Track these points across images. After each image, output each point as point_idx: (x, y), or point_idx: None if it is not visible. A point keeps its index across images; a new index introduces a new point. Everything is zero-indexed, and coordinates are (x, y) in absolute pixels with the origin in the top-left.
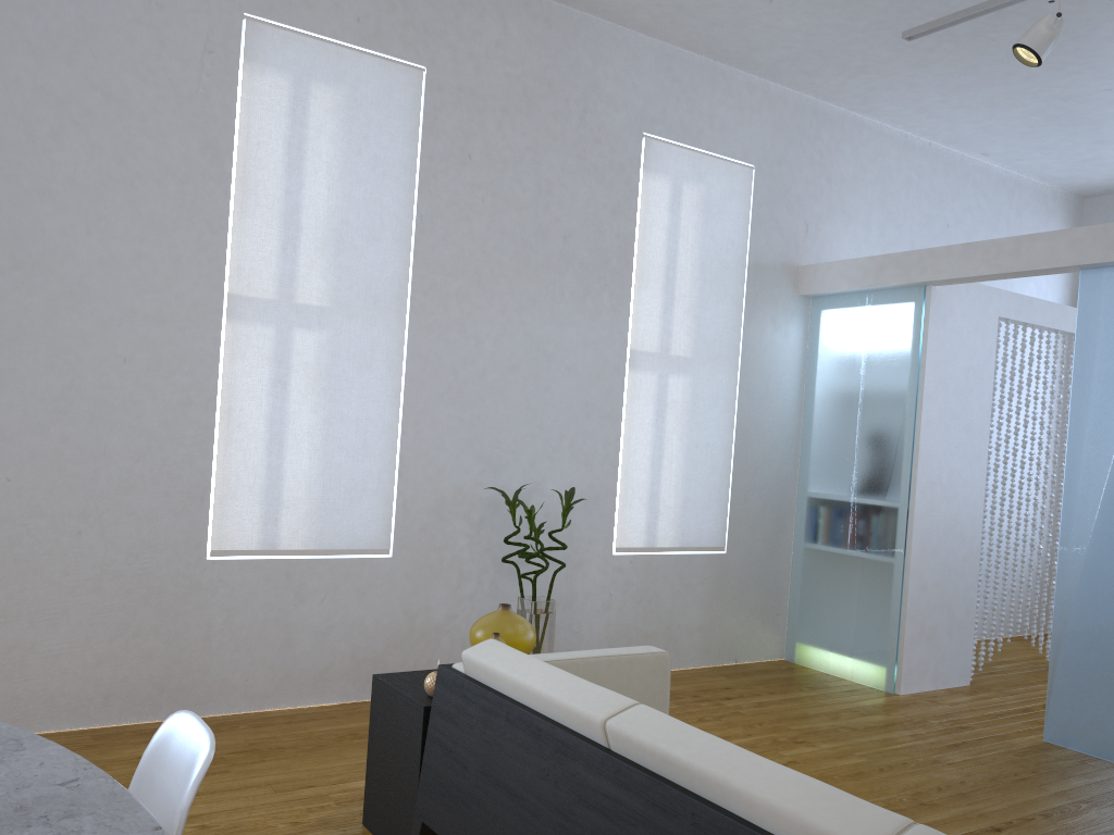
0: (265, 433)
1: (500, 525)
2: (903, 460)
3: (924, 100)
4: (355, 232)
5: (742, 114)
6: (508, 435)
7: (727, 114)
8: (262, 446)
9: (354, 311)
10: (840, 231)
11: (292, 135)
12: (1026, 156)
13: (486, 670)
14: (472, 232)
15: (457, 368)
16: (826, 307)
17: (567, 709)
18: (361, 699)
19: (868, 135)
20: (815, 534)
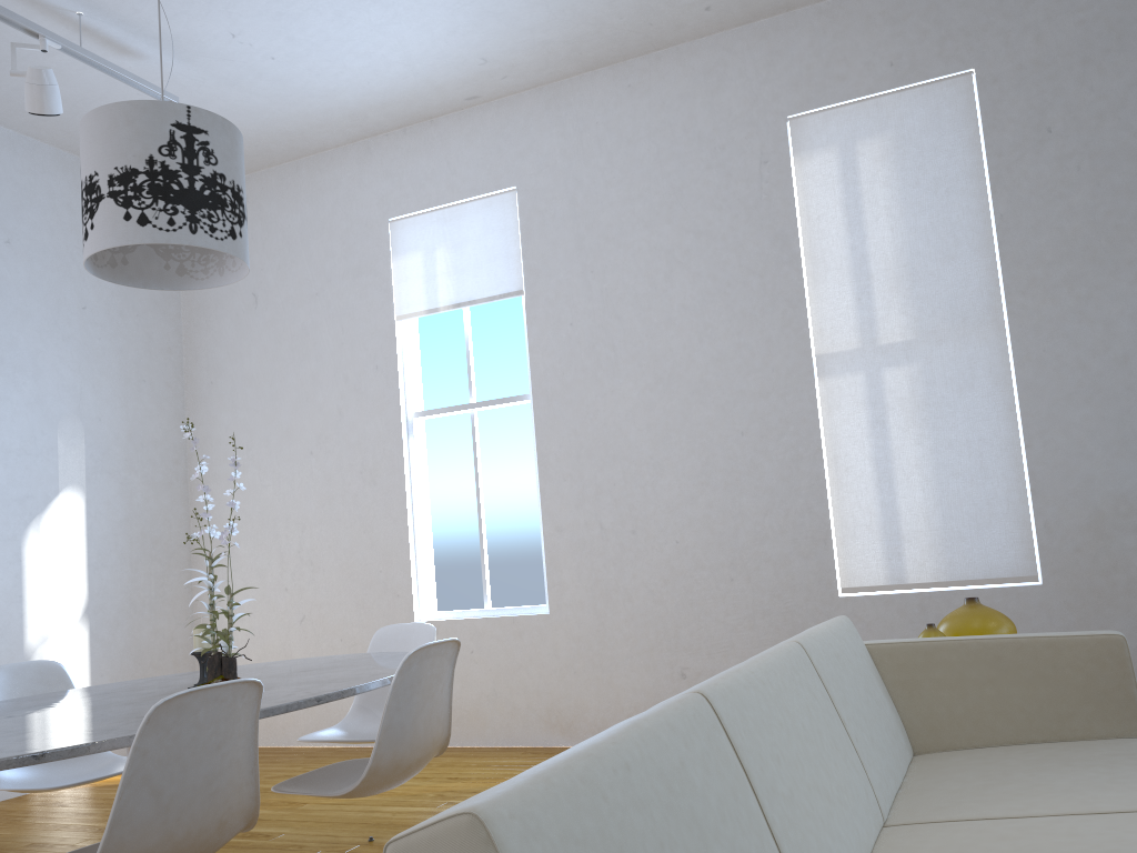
0: (873, 472)
1: None
2: None
3: None
4: (927, 259)
5: None
6: None
7: None
8: (871, 485)
9: (941, 335)
10: None
11: (846, 197)
12: None
13: None
14: (1071, 207)
15: (1084, 361)
16: None
17: None
18: None
19: None
20: None
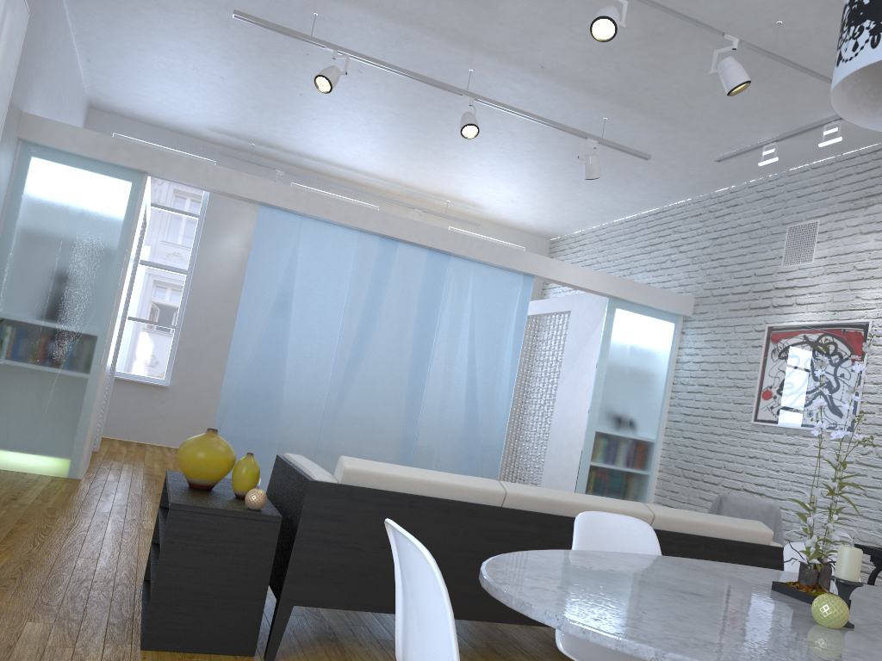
0: None
1: None
2: (108, 300)
3: (124, 20)
4: None
5: None
6: None
7: None
8: None
9: None
10: (39, 89)
11: None
12: (111, 75)
13: (382, 477)
14: None
15: None
16: (40, 156)
17: (474, 490)
18: None
19: (61, 16)
20: (3, 350)
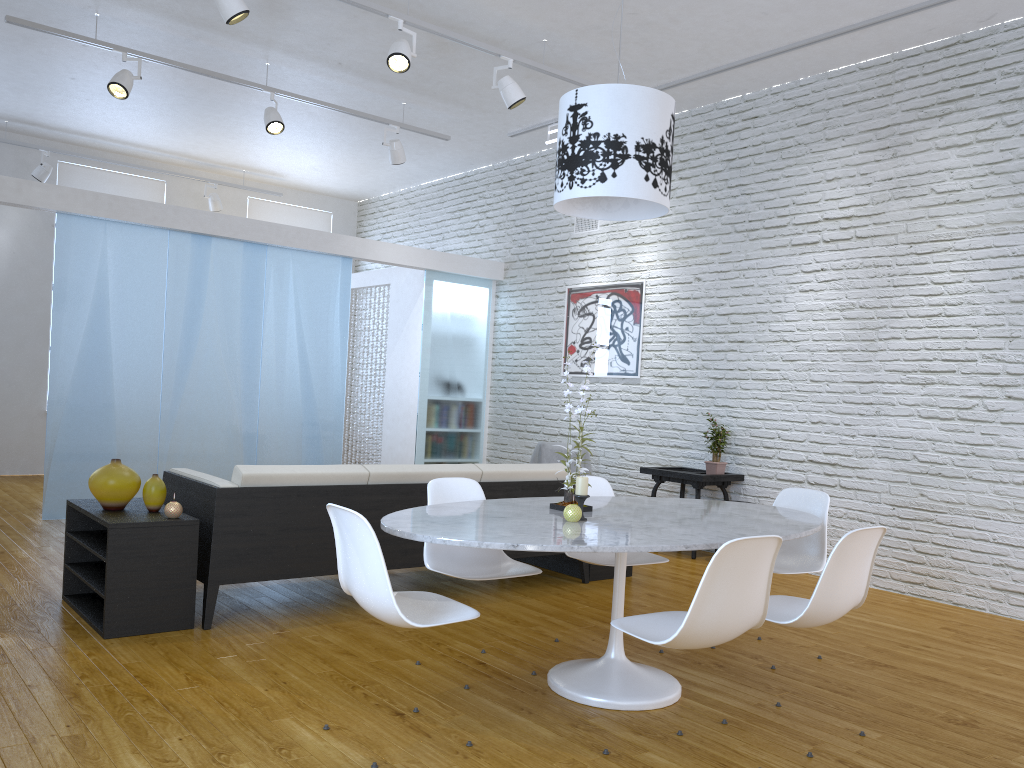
0: None
1: None
2: None
3: None
4: None
5: None
6: None
7: None
8: None
9: None
10: None
11: None
12: None
13: (273, 476)
14: None
15: None
16: None
17: (345, 475)
18: None
19: None
20: None
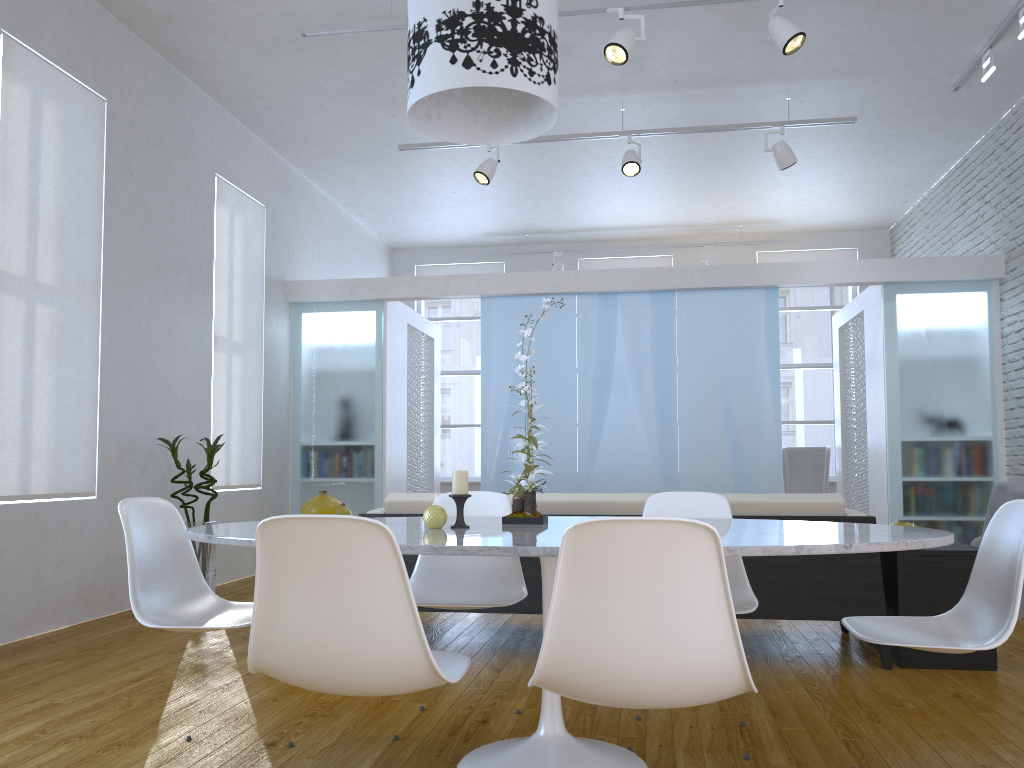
0: (21, 392)
1: (154, 470)
2: (376, 413)
3: (355, 178)
4: (70, 225)
5: (259, 168)
6: (156, 398)
7: (252, 167)
8: (19, 403)
9: (71, 291)
10: (302, 258)
11: (33, 138)
12: (383, 220)
13: (414, 503)
14: (134, 234)
15: (129, 342)
16: (307, 311)
17: None
18: (82, 621)
19: (312, 193)
20: (310, 471)
